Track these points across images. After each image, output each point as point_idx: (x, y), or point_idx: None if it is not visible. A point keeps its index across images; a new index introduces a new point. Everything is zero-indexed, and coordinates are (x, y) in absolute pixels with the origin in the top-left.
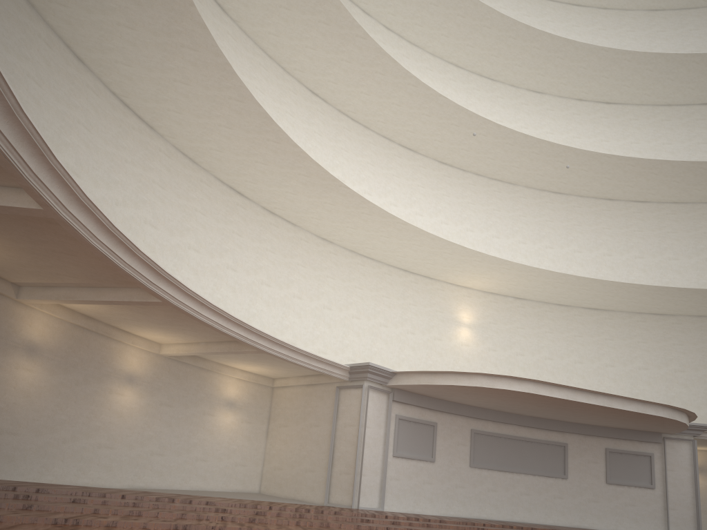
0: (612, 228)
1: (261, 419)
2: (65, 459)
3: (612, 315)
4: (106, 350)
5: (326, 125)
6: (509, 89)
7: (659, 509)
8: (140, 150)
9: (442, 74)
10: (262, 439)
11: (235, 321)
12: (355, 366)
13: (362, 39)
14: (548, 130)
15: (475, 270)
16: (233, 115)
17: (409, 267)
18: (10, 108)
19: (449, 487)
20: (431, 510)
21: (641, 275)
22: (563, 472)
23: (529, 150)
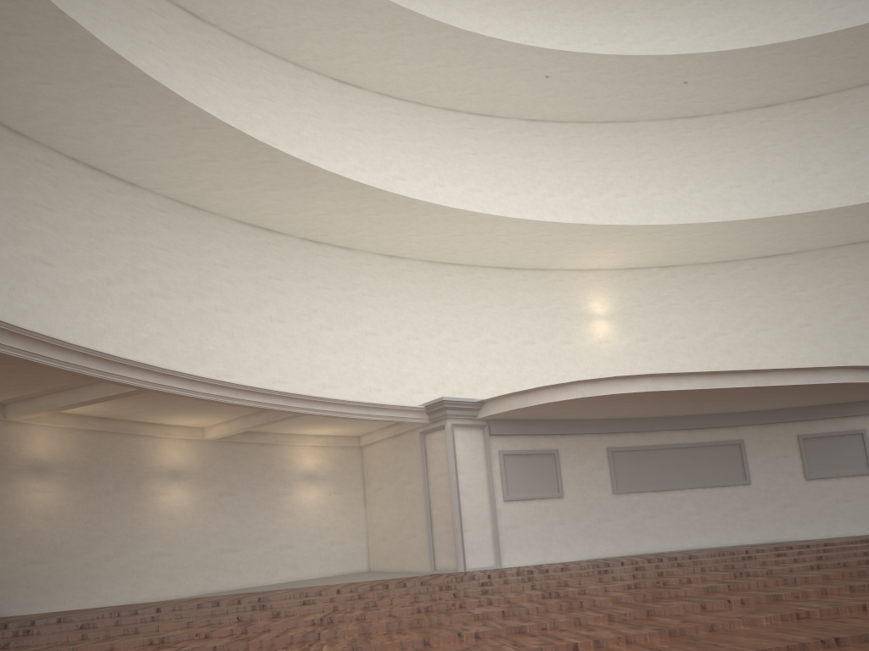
0: (779, 144)
1: (354, 487)
2: (113, 577)
3: (798, 259)
4: (136, 450)
5: (366, 117)
6: None
7: None
8: (125, 214)
9: (510, 6)
10: (360, 509)
11: (246, 389)
12: (430, 405)
13: (368, 1)
14: (668, 37)
15: (592, 247)
16: (209, 146)
17: (509, 263)
18: None
19: (589, 524)
20: (569, 555)
21: (830, 196)
22: (744, 476)
23: (634, 74)
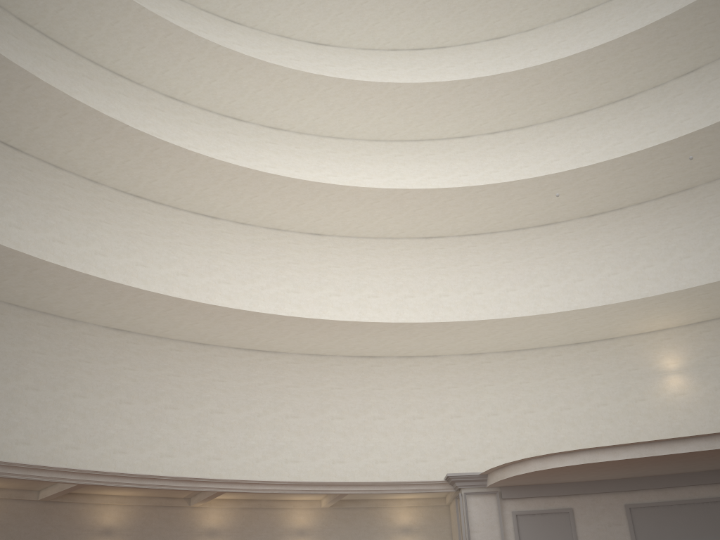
0: None
1: (443, 536)
2: None
3: None
4: (274, 517)
5: (448, 256)
6: (653, 92)
7: None
8: (270, 371)
9: (567, 131)
10: None
11: (291, 483)
12: (447, 479)
13: (408, 193)
14: (718, 103)
15: (635, 317)
16: (293, 327)
17: (574, 340)
18: (5, 464)
19: None
20: None
21: None
22: None
23: (655, 160)
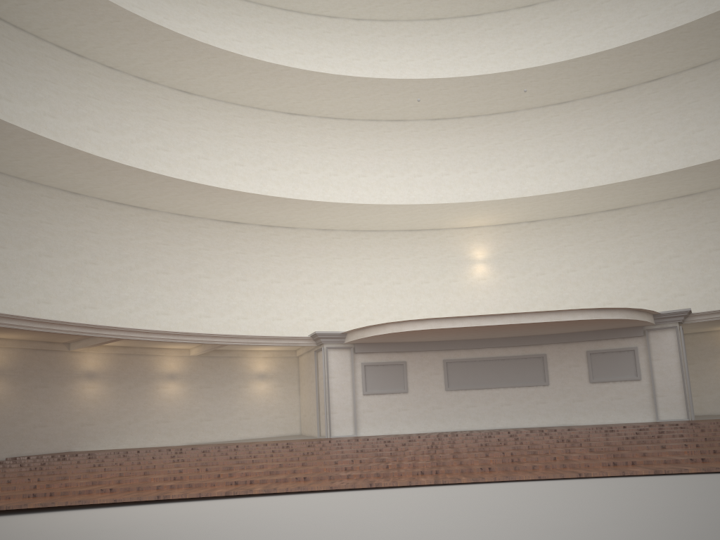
0: (627, 119)
1: (292, 382)
2: (134, 433)
3: (635, 210)
4: (147, 363)
5: (309, 135)
6: (497, 16)
7: (646, 398)
8: (141, 227)
9: (423, 34)
10: (296, 396)
11: (183, 334)
12: (312, 335)
13: (287, 71)
14: (545, 41)
15: (462, 215)
16: (175, 188)
17: (410, 227)
18: None
19: (426, 410)
20: (409, 430)
21: (663, 159)
22: (544, 380)
23: (496, 84)
